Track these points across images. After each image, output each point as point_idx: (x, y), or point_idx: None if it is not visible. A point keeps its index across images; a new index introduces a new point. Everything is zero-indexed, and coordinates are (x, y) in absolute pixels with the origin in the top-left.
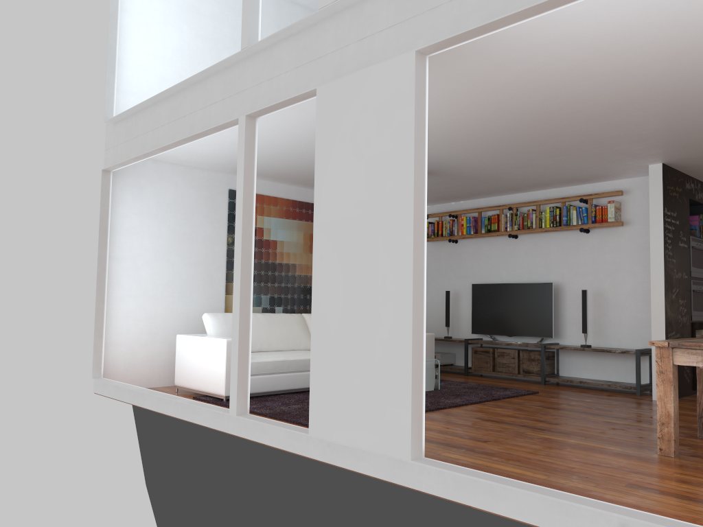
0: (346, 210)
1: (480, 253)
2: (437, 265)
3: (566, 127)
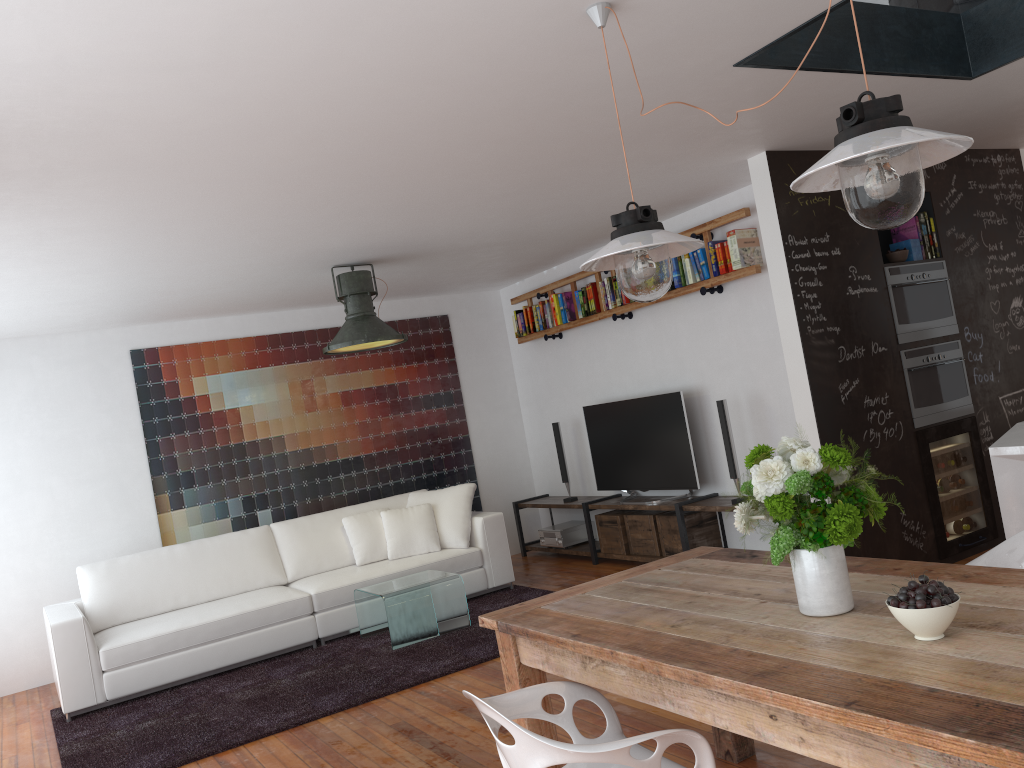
0: None
1: (593, 350)
2: (547, 379)
3: (451, 162)
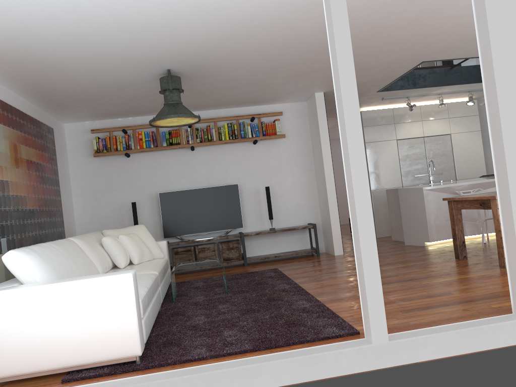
0: None
1: (157, 165)
2: (108, 180)
3: (359, 49)
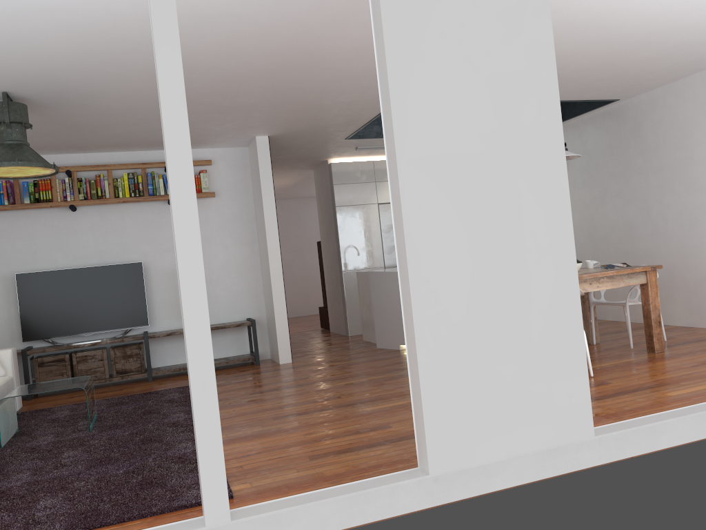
0: (460, 140)
1: (16, 231)
2: None
3: (297, 82)
